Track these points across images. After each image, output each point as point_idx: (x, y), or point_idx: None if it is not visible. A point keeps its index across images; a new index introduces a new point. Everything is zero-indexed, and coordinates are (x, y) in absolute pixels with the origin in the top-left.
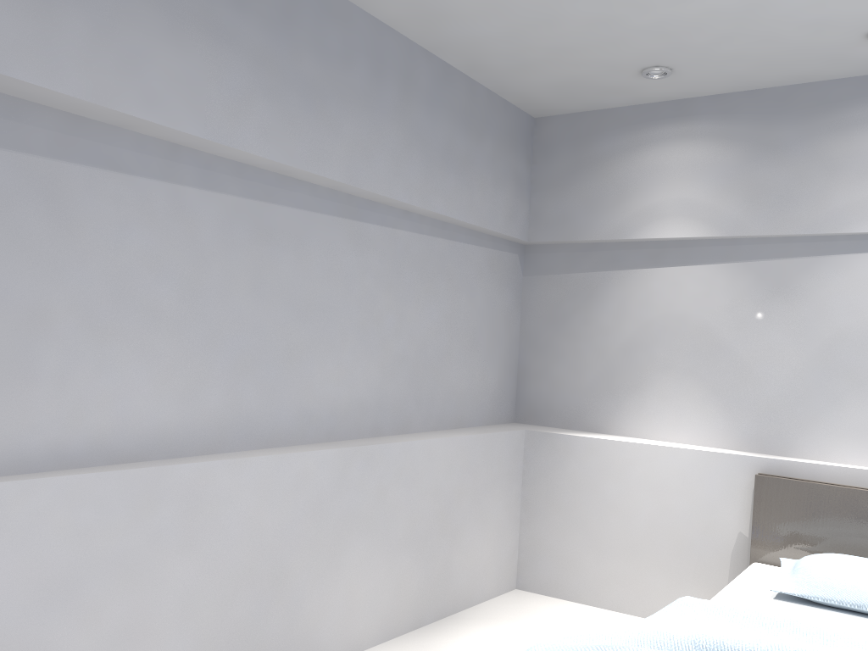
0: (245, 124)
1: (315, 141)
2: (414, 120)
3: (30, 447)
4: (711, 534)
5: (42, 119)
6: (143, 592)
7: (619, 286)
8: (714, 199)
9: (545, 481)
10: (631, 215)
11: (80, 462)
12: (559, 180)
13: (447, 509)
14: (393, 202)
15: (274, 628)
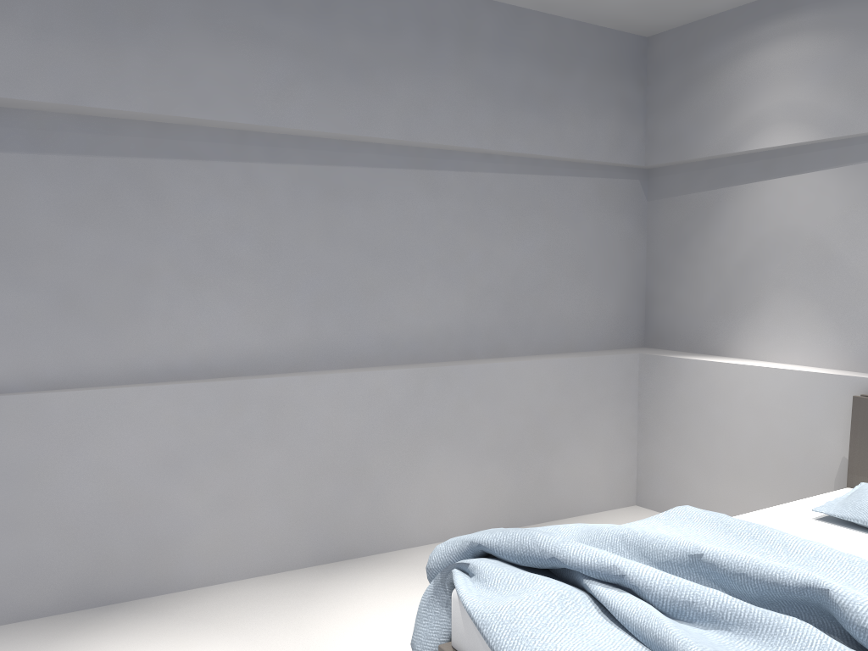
0: (292, 106)
1: (365, 108)
2: (478, 70)
3: (148, 365)
4: (814, 458)
5: (133, 130)
6: (239, 471)
7: (733, 202)
8: (819, 98)
9: (658, 403)
10: (737, 127)
11: (187, 376)
12: (671, 99)
13: (540, 426)
14: (464, 148)
15: (358, 511)
